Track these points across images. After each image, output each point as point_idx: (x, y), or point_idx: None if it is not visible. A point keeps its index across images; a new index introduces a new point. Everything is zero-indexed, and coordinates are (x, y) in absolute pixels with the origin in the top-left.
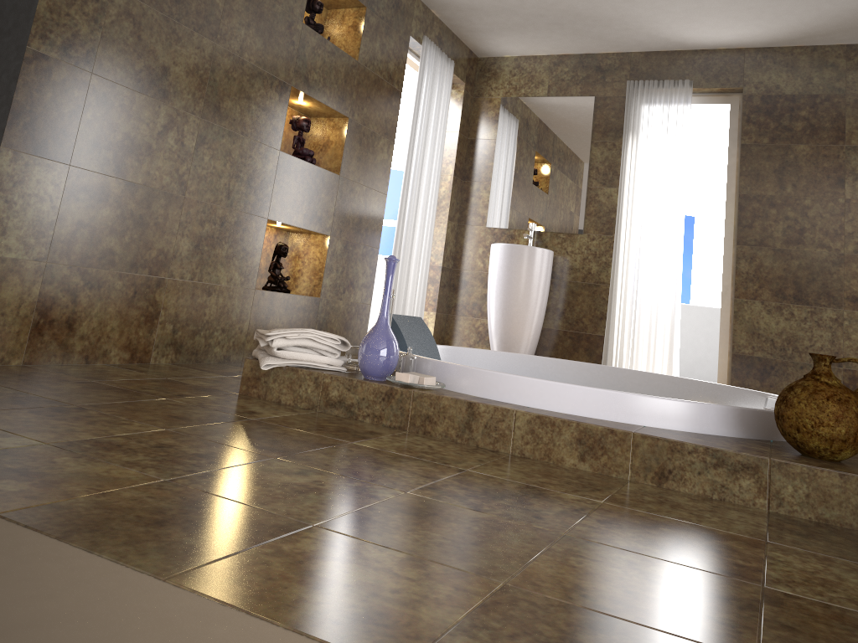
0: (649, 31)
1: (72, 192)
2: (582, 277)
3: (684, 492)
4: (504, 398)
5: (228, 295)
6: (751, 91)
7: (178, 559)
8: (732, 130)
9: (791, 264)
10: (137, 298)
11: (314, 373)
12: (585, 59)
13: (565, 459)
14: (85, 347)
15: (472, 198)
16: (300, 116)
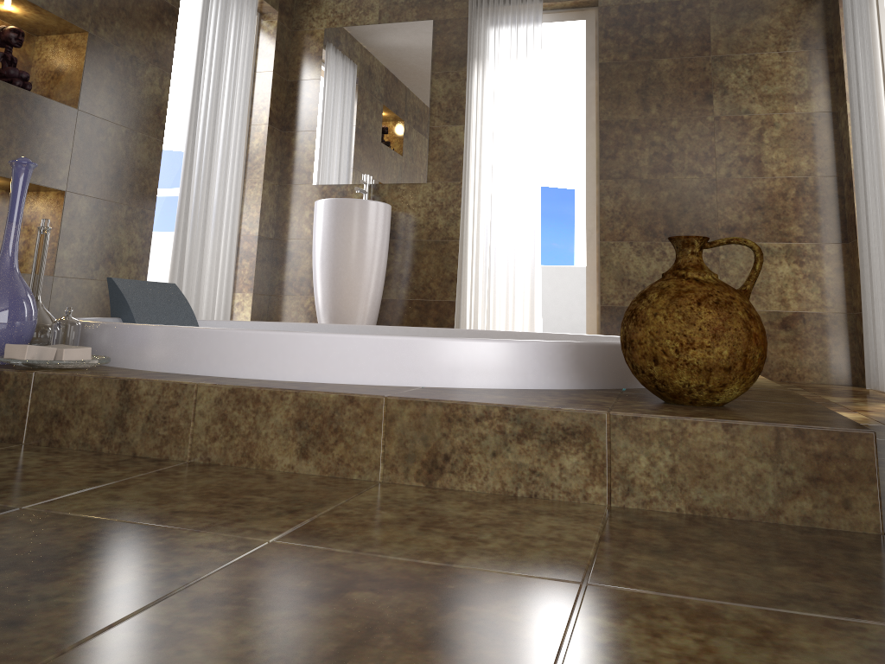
0: None
1: None
2: (428, 234)
3: (469, 492)
4: (201, 368)
5: None
6: (607, 2)
7: None
8: (589, 49)
9: (660, 196)
10: None
11: None
12: None
13: (277, 458)
14: None
15: (294, 152)
16: (7, 26)
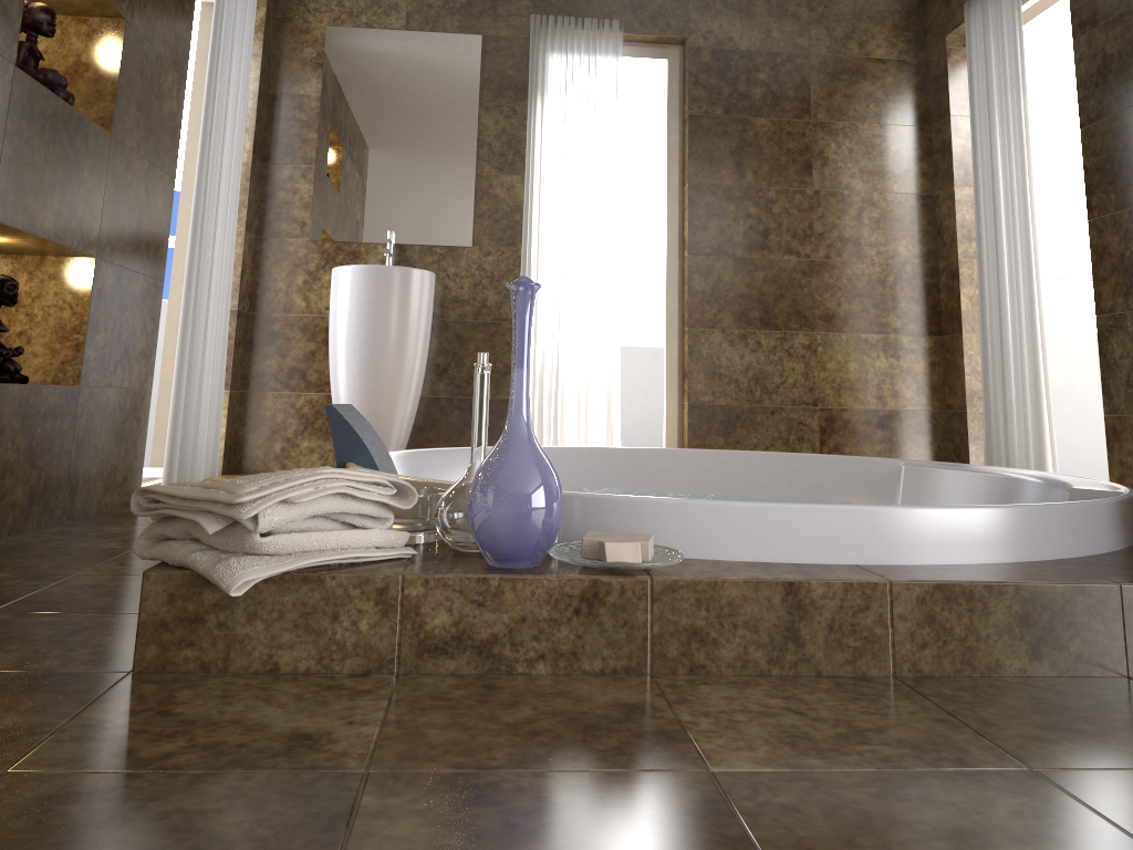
0: None
1: None
2: (474, 313)
3: None
4: (802, 554)
5: None
6: (698, 43)
7: None
8: (672, 95)
9: (755, 278)
10: None
11: (374, 580)
12: None
13: (1004, 662)
14: None
15: (280, 193)
16: (31, 1)
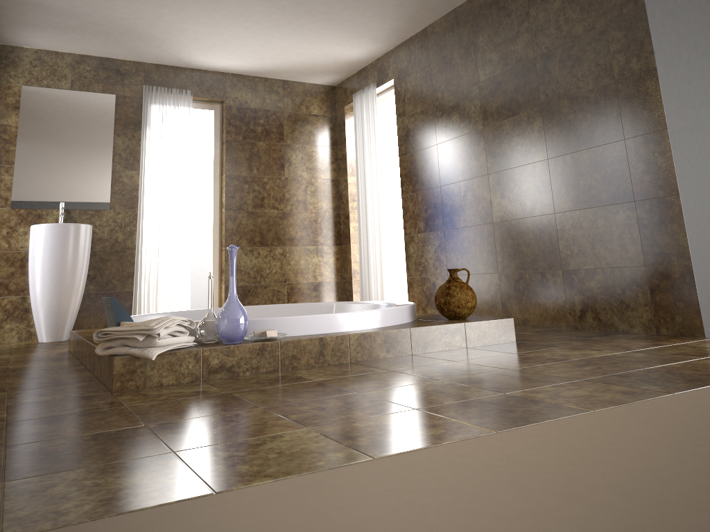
0: (174, 51)
1: None
2: (111, 245)
3: (435, 352)
4: (320, 331)
5: None
6: (230, 103)
7: (566, 409)
8: (216, 129)
9: (258, 221)
10: None
11: (193, 351)
12: (105, 62)
13: (380, 354)
14: None
15: None
16: None
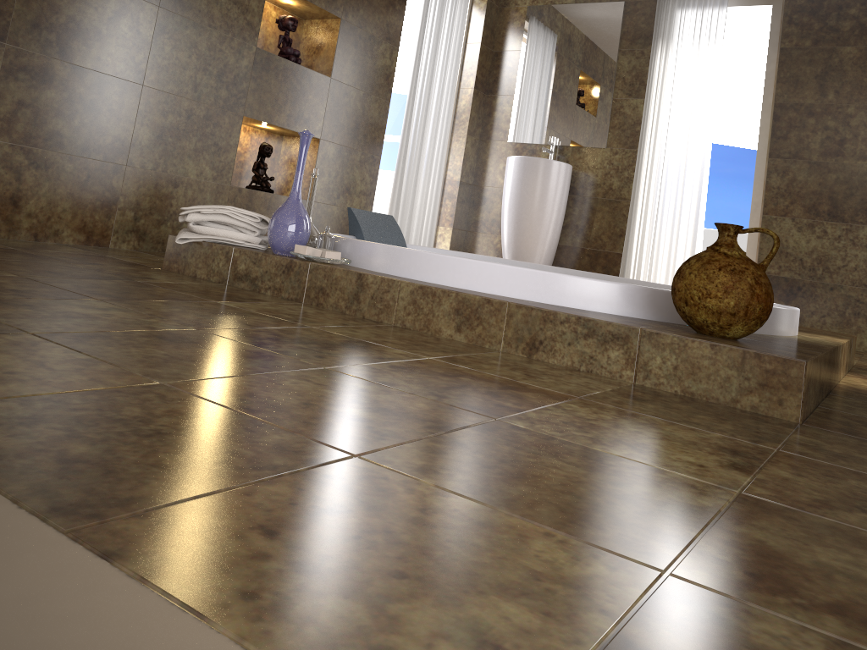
0: None
1: (10, 71)
2: (603, 193)
3: (552, 364)
4: (404, 273)
5: (198, 189)
6: None
7: None
8: (773, 33)
9: (827, 179)
10: (92, 182)
11: (226, 248)
12: None
13: (443, 330)
14: (34, 224)
15: (494, 113)
16: (286, 15)
